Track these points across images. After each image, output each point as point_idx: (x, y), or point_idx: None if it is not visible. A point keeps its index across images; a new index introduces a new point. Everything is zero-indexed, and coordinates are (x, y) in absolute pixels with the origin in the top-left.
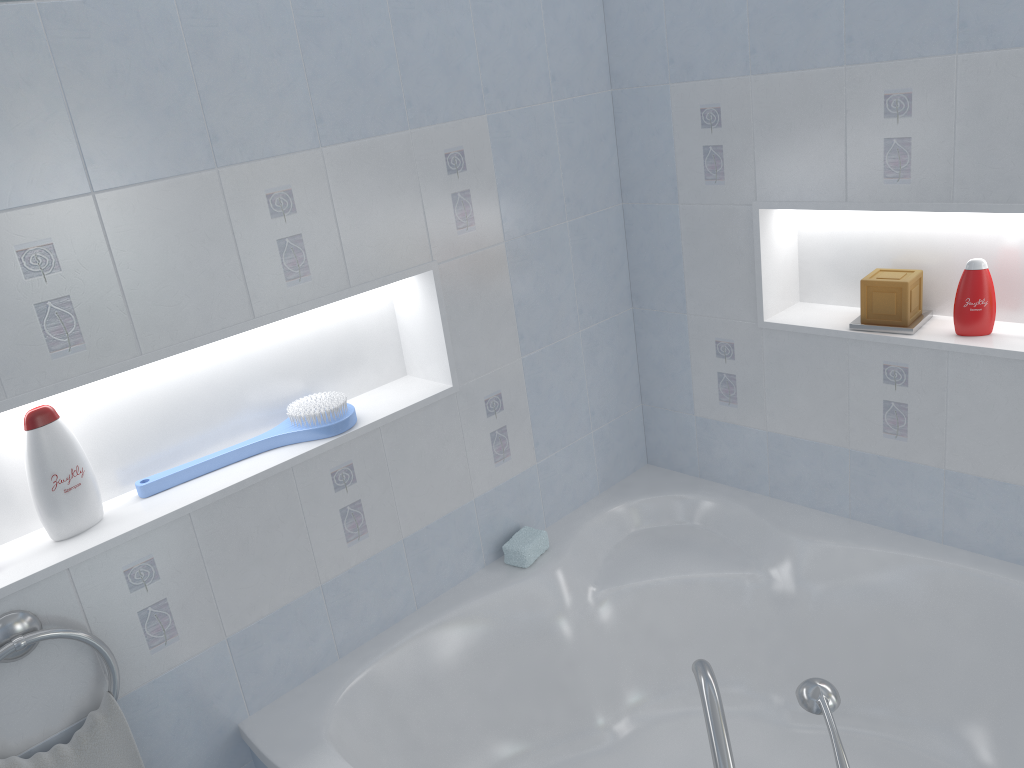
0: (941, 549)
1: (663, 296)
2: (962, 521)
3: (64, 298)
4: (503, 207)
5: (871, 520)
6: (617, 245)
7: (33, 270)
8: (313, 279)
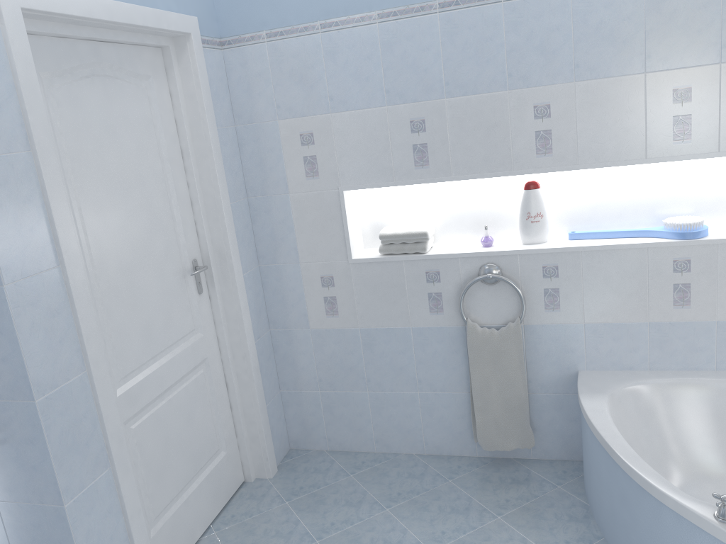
0: None
1: None
2: None
3: (548, 130)
4: None
5: None
6: None
7: (538, 115)
8: (692, 142)
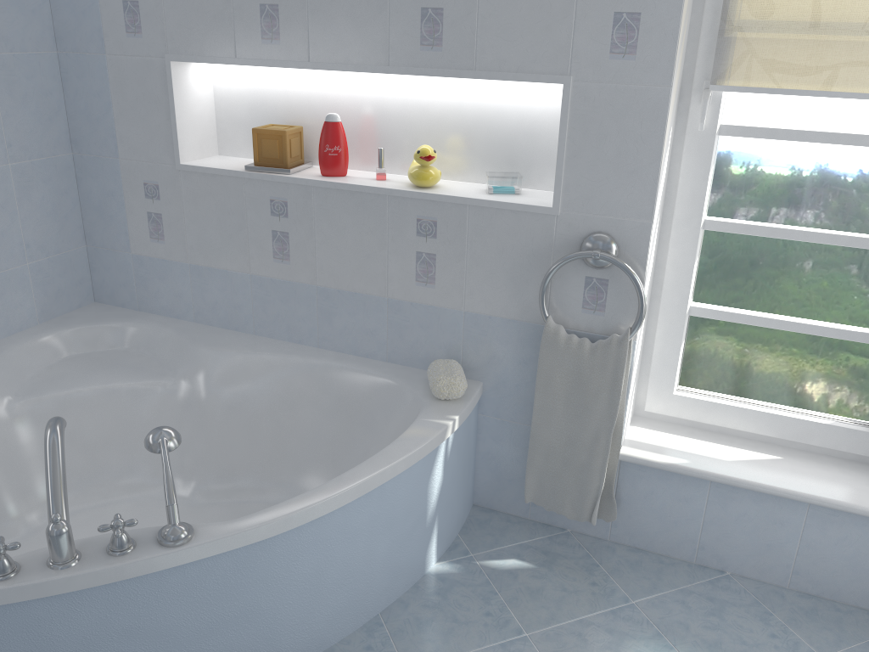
0: (316, 351)
1: (98, 142)
2: (330, 327)
3: None
4: None
5: (269, 334)
6: (53, 90)
7: None
8: None
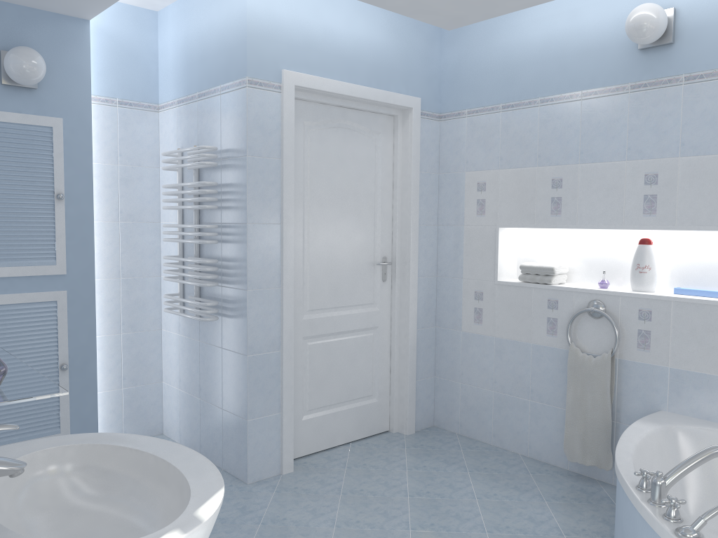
0: None
1: None
2: None
3: (654, 195)
4: None
5: None
6: None
7: (647, 182)
8: None
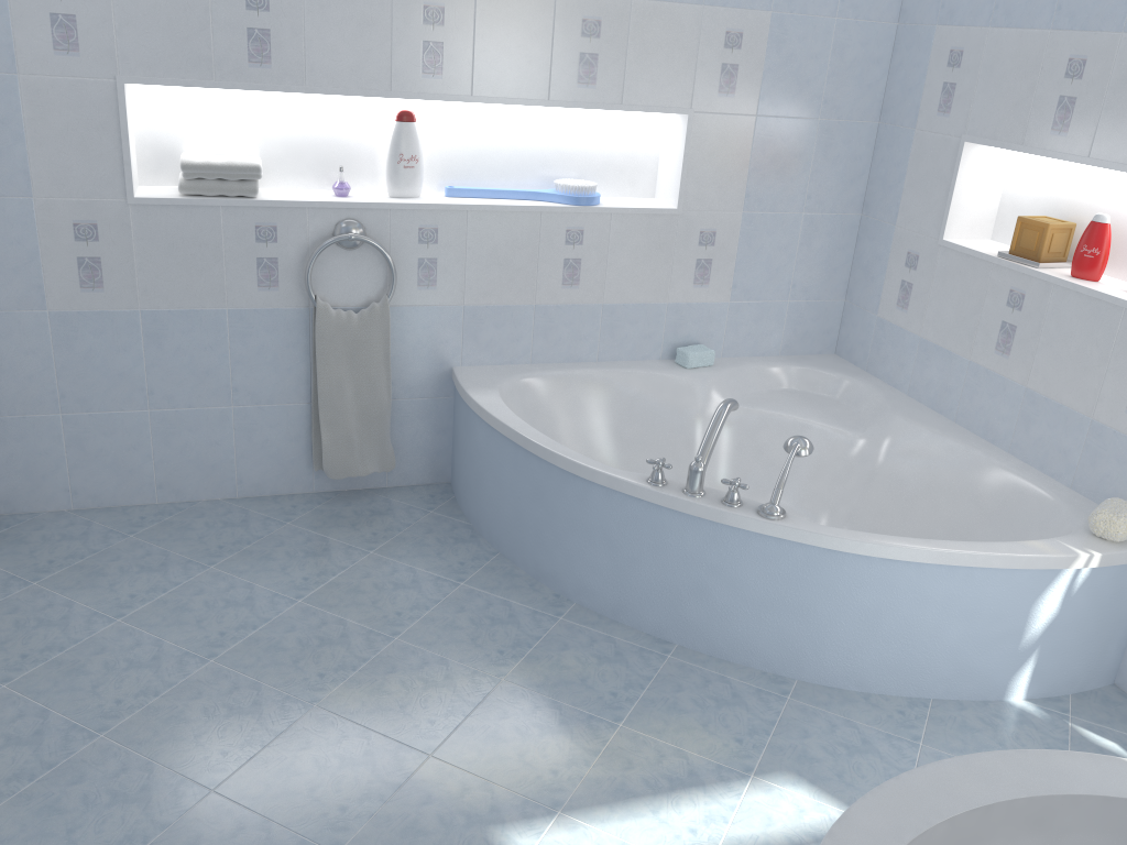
0: (1002, 454)
1: (884, 207)
2: (1025, 434)
3: (439, 43)
4: (763, 88)
5: (967, 425)
6: (862, 156)
7: (428, 20)
8: (596, 89)
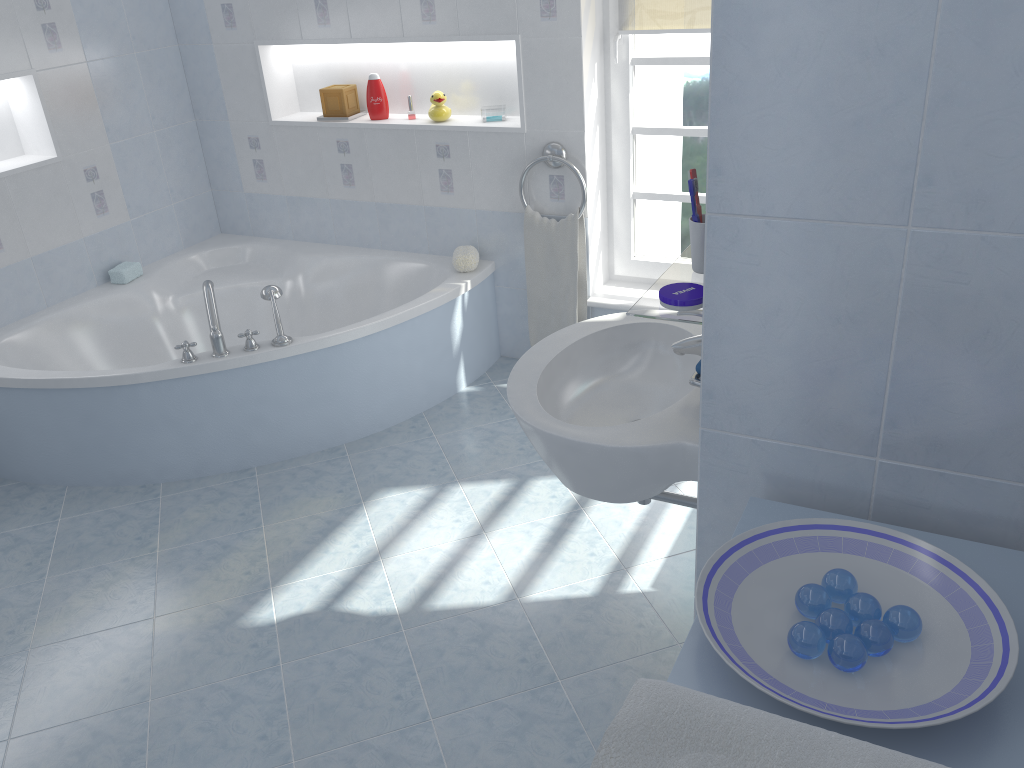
0: (380, 251)
1: (213, 110)
2: (388, 233)
3: None
4: (83, 38)
5: (347, 243)
6: (178, 74)
7: None
8: None
